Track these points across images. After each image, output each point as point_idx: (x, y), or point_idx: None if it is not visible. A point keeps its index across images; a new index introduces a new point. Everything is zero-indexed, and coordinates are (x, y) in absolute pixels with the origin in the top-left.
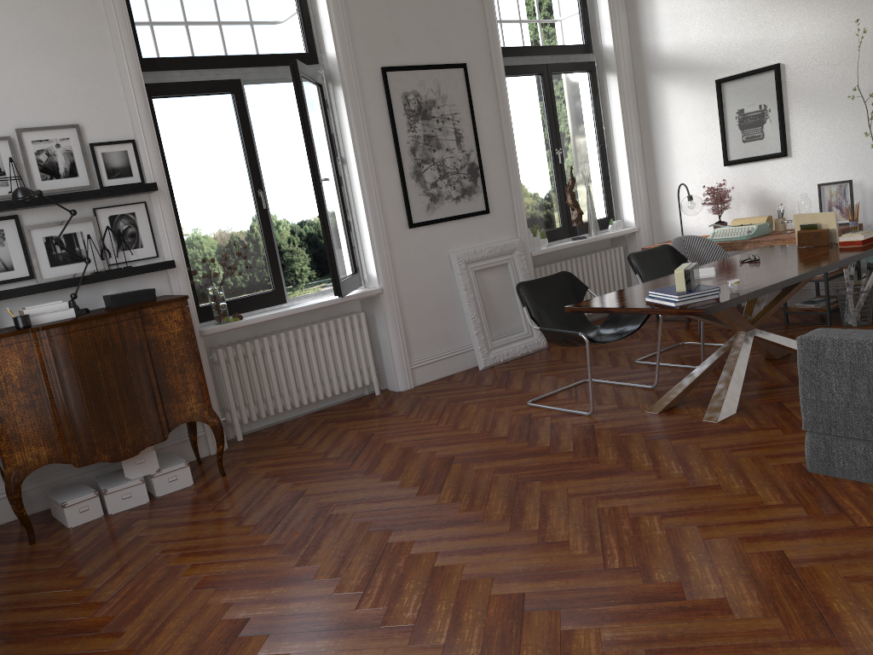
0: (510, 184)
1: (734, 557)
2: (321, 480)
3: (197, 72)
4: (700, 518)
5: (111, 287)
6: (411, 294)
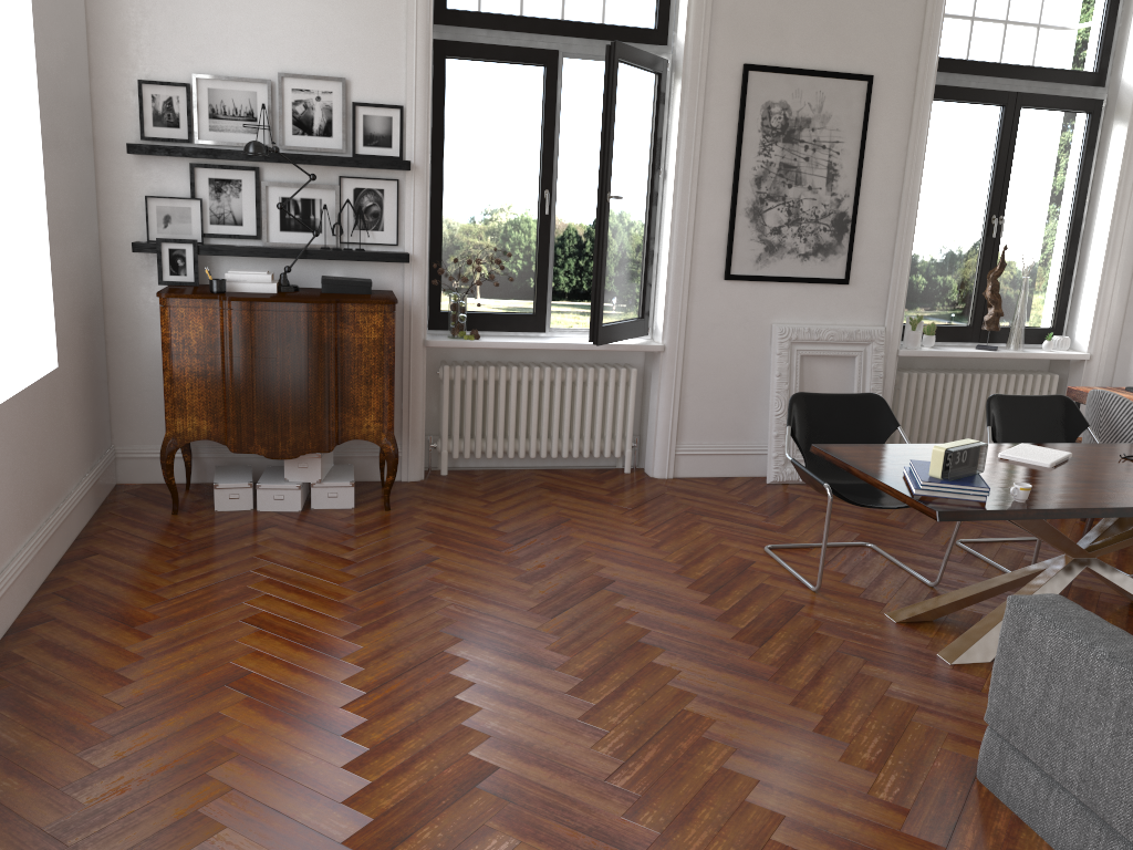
0: (893, 252)
1: (750, 837)
2: (463, 553)
3: (507, 35)
4: (773, 774)
5: (338, 268)
6: (703, 363)
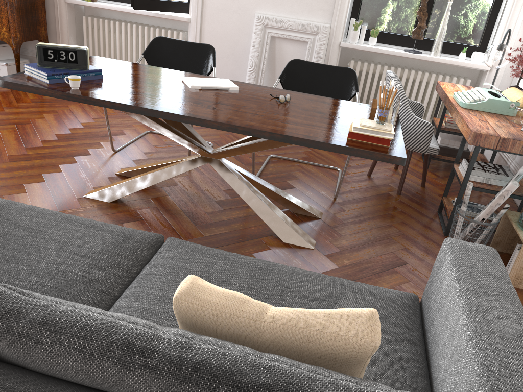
0: None
1: None
2: None
3: None
4: None
5: None
6: (213, 33)
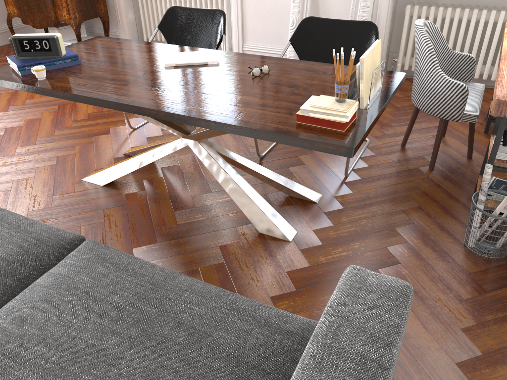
0: None
1: None
2: None
3: None
4: None
5: None
6: None
